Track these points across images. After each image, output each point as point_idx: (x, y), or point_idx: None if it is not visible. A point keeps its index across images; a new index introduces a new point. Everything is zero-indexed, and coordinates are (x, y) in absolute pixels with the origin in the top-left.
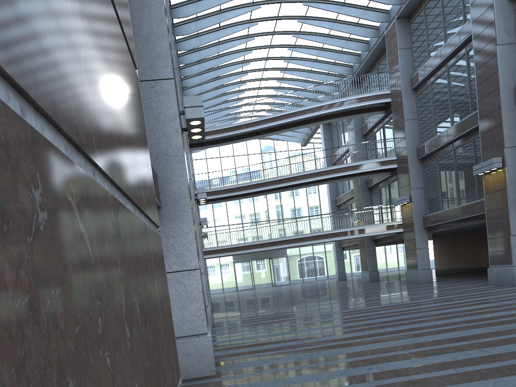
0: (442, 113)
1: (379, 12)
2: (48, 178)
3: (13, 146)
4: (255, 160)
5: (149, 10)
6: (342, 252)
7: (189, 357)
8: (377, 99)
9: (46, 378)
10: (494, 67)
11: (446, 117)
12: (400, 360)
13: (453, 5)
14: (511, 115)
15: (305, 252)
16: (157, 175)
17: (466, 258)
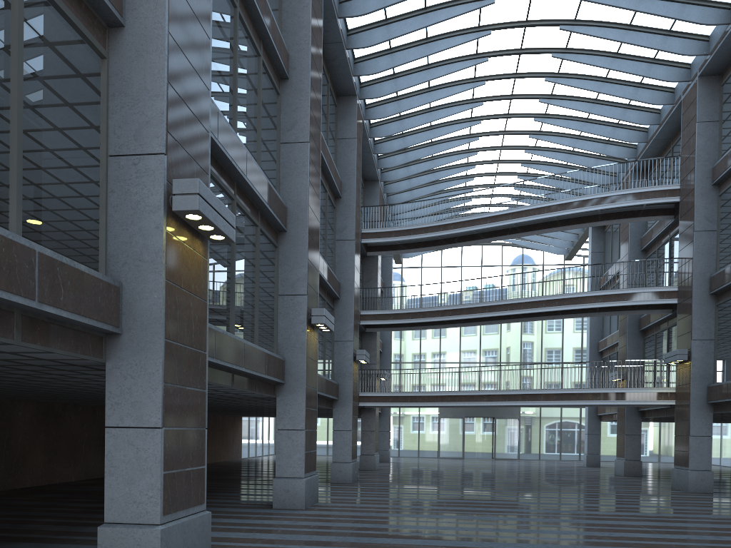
0: None
1: (674, 66)
2: None
3: None
4: (491, 275)
5: (145, 60)
6: (599, 423)
7: None
8: (657, 196)
9: None
10: None
11: None
12: None
13: None
14: None
15: (549, 416)
16: (123, 287)
17: None
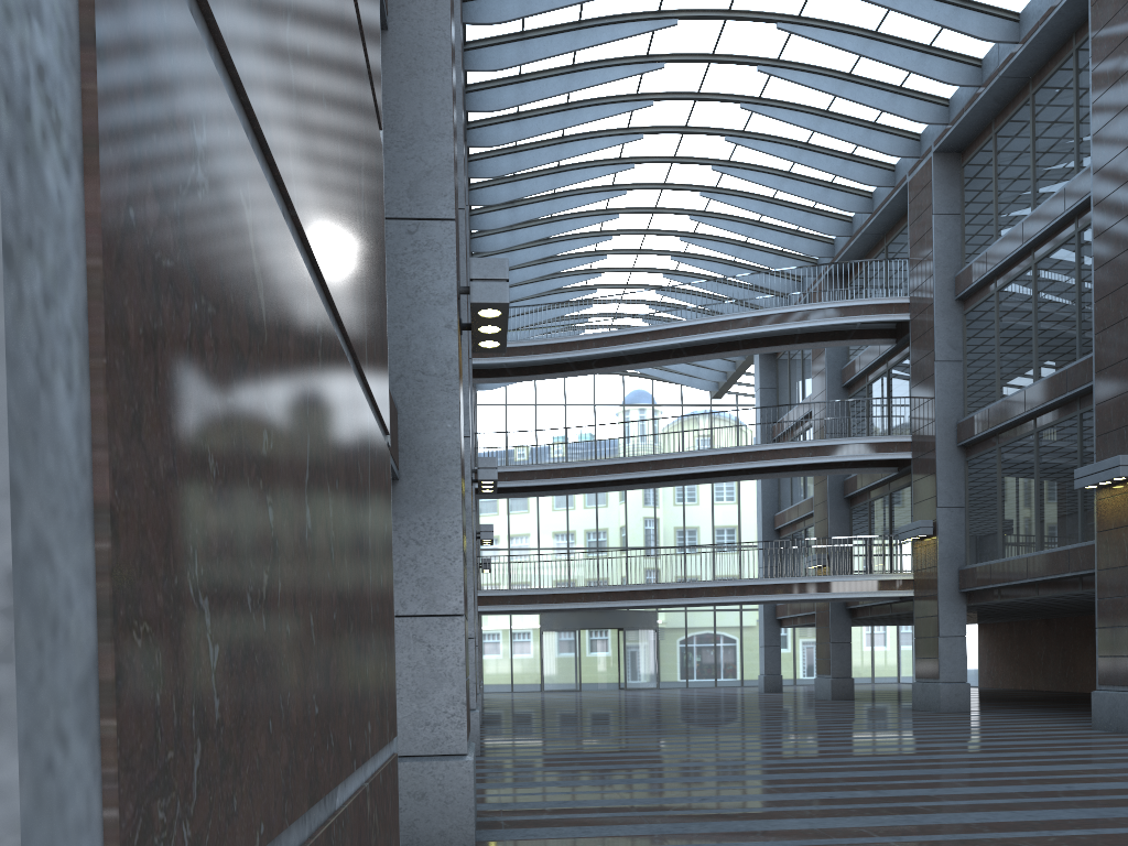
0: (1018, 357)
1: (900, 136)
2: (216, 137)
3: (177, 44)
4: (609, 418)
5: (420, 81)
6: (779, 630)
7: (422, 801)
8: (881, 312)
9: (180, 403)
10: None
11: (1026, 367)
12: None
13: (1059, 139)
14: None
15: (698, 624)
16: (399, 412)
17: (1050, 671)
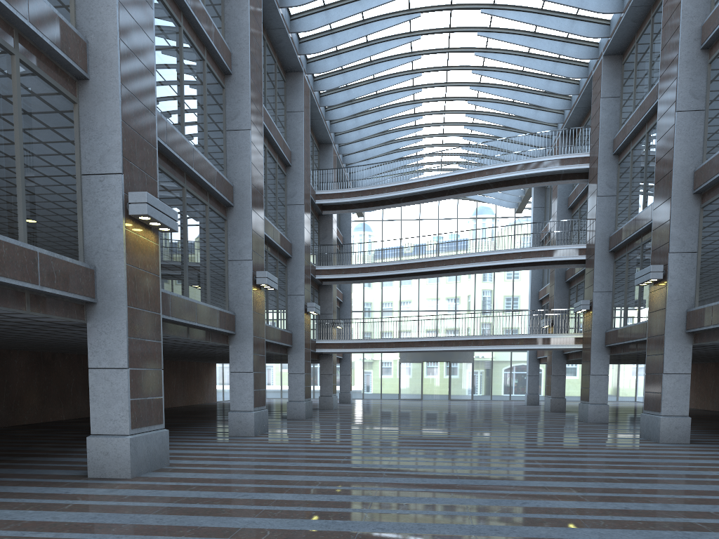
0: None
1: (584, 45)
2: None
3: None
4: (447, 227)
5: (105, 104)
6: (538, 365)
7: (107, 456)
8: (570, 163)
9: None
10: (671, 141)
11: None
12: (291, 493)
13: None
14: (684, 209)
15: (500, 359)
16: (97, 269)
17: (715, 397)
